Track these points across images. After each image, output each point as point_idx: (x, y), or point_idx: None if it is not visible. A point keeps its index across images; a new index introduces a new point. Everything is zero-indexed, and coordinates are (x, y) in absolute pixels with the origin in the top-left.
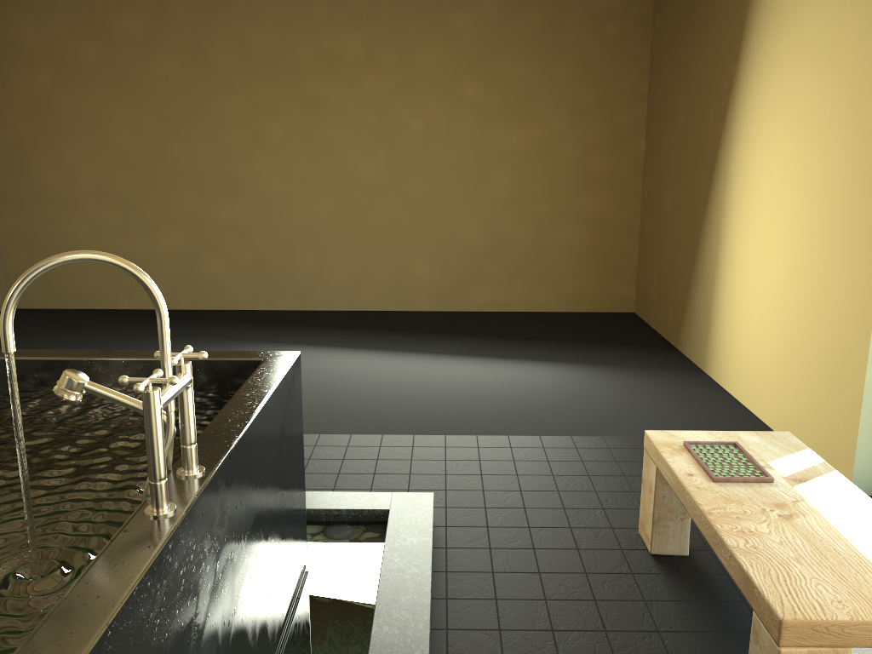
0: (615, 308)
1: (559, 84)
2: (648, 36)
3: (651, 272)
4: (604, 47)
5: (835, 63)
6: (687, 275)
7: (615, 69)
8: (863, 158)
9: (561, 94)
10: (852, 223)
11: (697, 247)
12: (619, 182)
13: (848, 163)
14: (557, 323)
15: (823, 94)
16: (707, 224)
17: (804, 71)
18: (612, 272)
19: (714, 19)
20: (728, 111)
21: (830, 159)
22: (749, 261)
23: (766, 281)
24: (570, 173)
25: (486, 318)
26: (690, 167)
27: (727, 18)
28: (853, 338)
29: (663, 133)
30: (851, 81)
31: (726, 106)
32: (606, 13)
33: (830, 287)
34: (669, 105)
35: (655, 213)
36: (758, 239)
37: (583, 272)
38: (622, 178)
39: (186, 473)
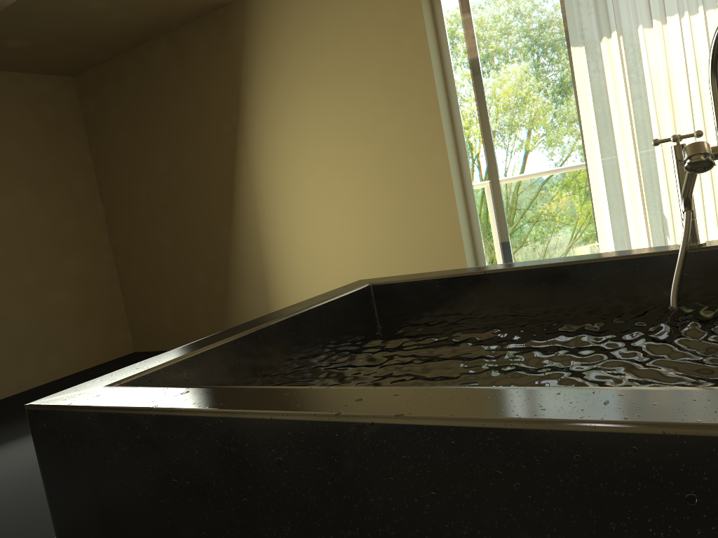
0: (119, 353)
1: (15, 160)
2: (80, 117)
3: (155, 306)
4: (46, 126)
5: (364, 90)
6: (221, 284)
7: (61, 145)
8: (415, 138)
9: (20, 168)
10: (419, 177)
11: (228, 258)
12: (92, 242)
13: (401, 145)
14: (94, 376)
15: (358, 110)
16: (237, 236)
17: (330, 101)
18: (108, 321)
19: (192, 87)
20: (239, 147)
21: (381, 147)
22: (309, 241)
23: (337, 246)
24: (47, 240)
25: (16, 400)
26: (193, 202)
27: (212, 83)
28: (446, 243)
29: (136, 188)
30: (384, 97)
31: (235, 145)
32: (41, 96)
33: (411, 222)
34: (139, 164)
35: (144, 256)
36: (315, 223)
37: (84, 329)
38: (93, 238)
39: (701, 242)
